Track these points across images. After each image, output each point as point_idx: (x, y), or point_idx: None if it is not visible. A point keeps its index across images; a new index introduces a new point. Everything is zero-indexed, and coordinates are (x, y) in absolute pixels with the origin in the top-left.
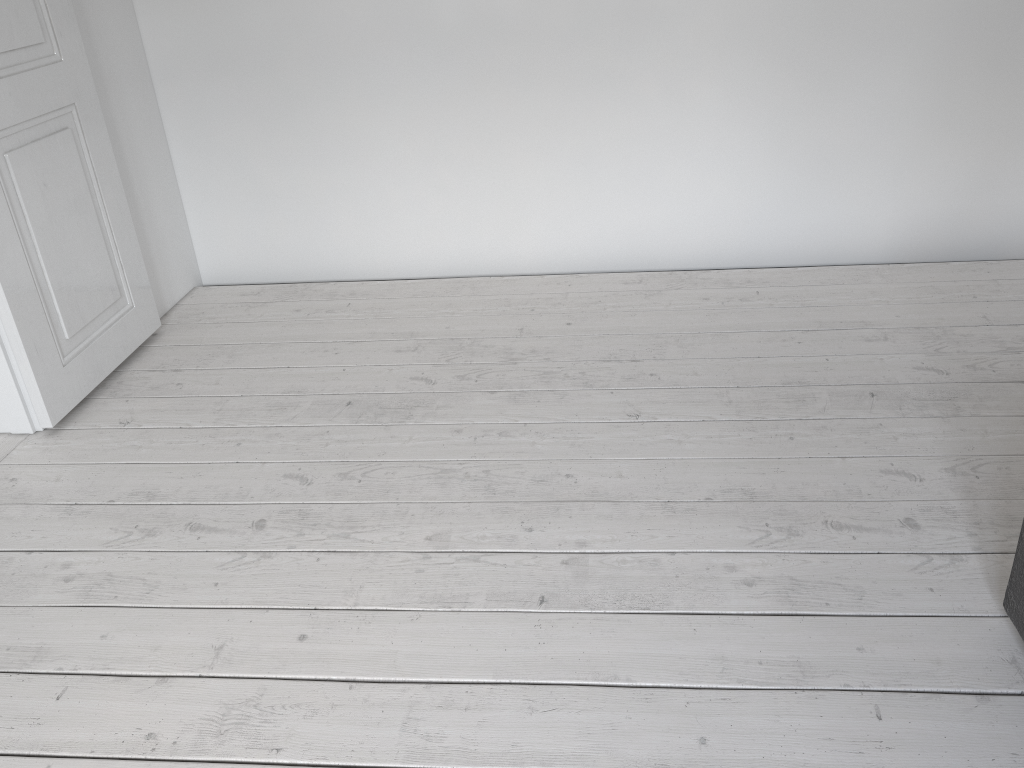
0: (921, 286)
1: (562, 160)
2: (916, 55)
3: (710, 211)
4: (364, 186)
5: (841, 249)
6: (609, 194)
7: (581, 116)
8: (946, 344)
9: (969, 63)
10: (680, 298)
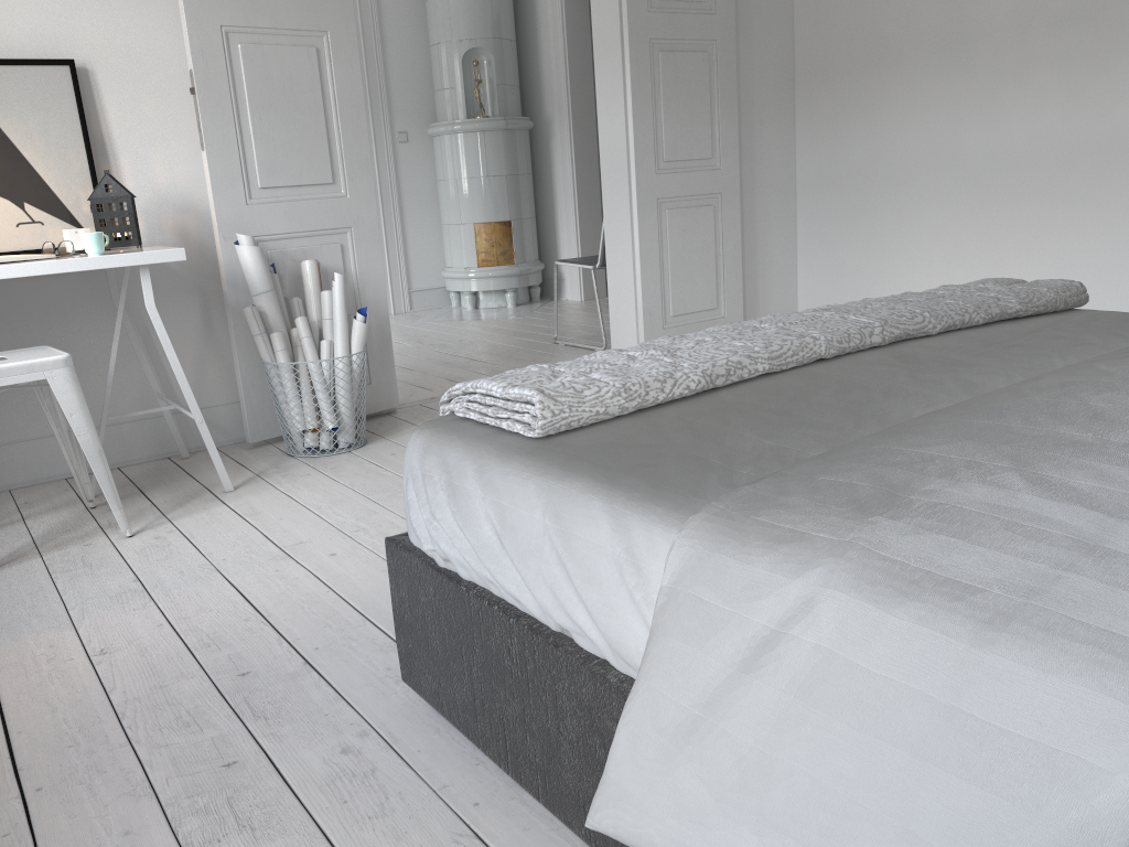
0: None
1: (1043, 264)
2: None
3: None
4: (903, 272)
5: None
6: None
7: (1061, 229)
8: None
9: None
10: None
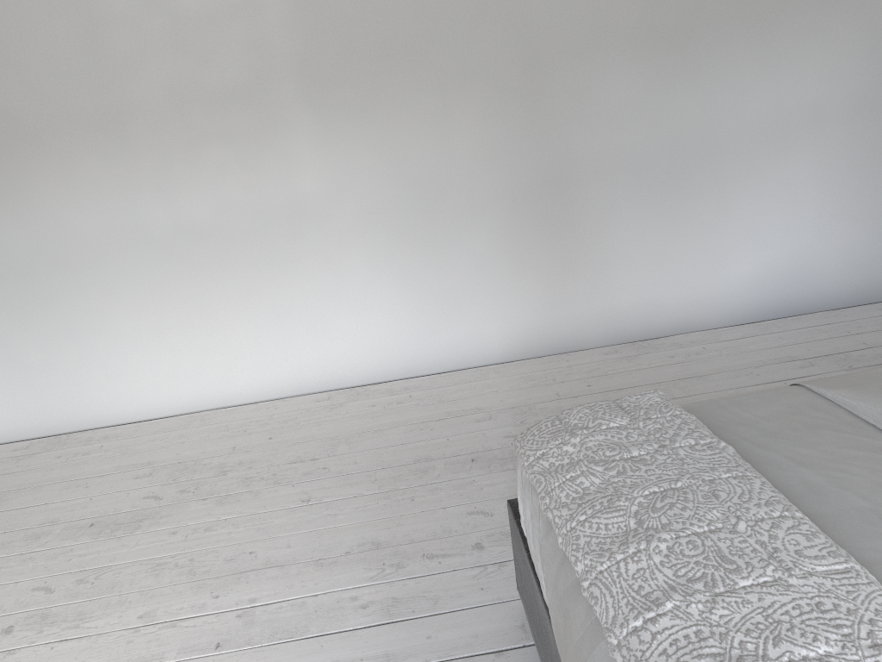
0: (521, 376)
1: (260, 317)
2: (490, 223)
3: (374, 341)
4: (110, 353)
5: (471, 356)
6: (298, 337)
7: (269, 285)
8: (529, 416)
9: (525, 225)
10: (355, 407)
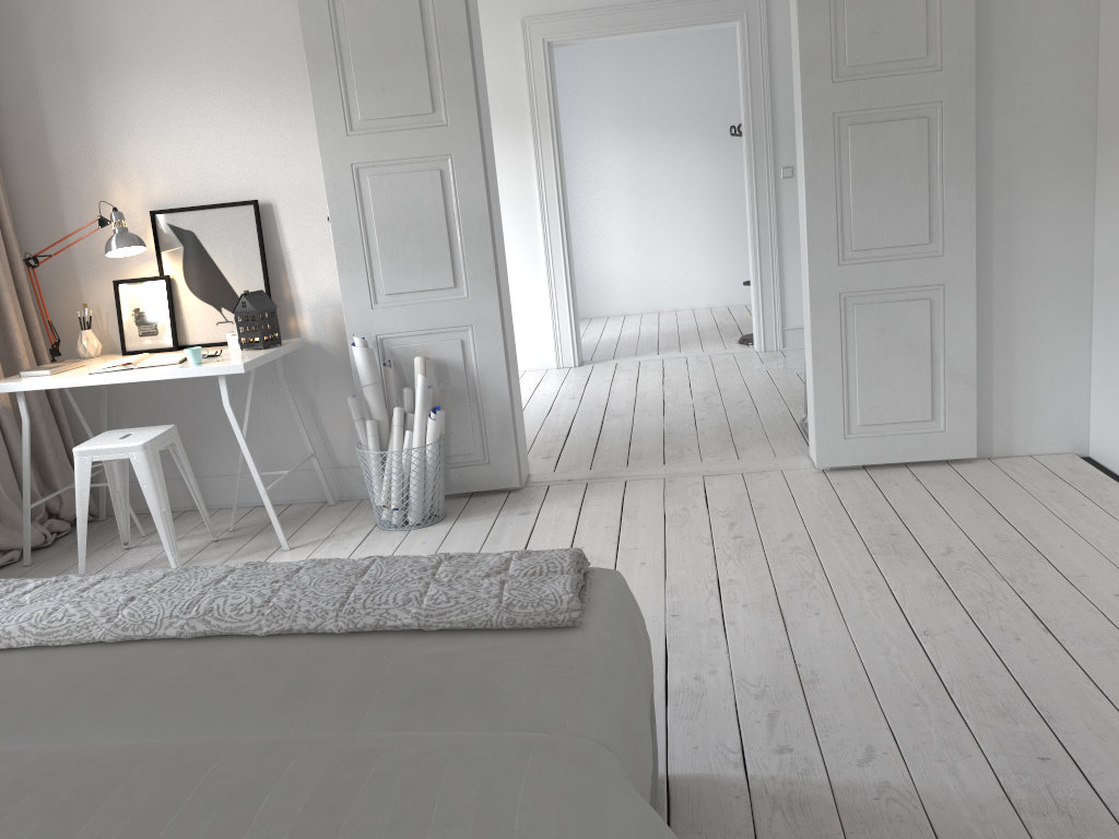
0: None
1: None
2: None
3: None
4: None
5: None
6: None
7: None
8: None
9: None
10: None
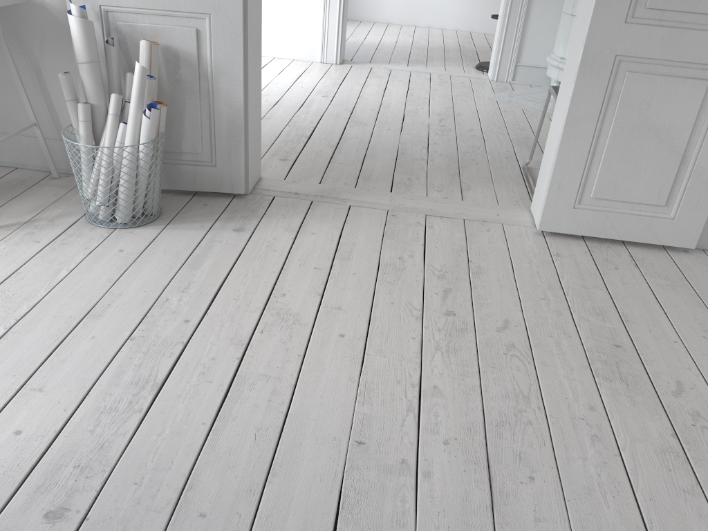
0: None
1: None
2: None
3: None
4: None
5: None
6: None
7: None
8: None
9: None
10: None
